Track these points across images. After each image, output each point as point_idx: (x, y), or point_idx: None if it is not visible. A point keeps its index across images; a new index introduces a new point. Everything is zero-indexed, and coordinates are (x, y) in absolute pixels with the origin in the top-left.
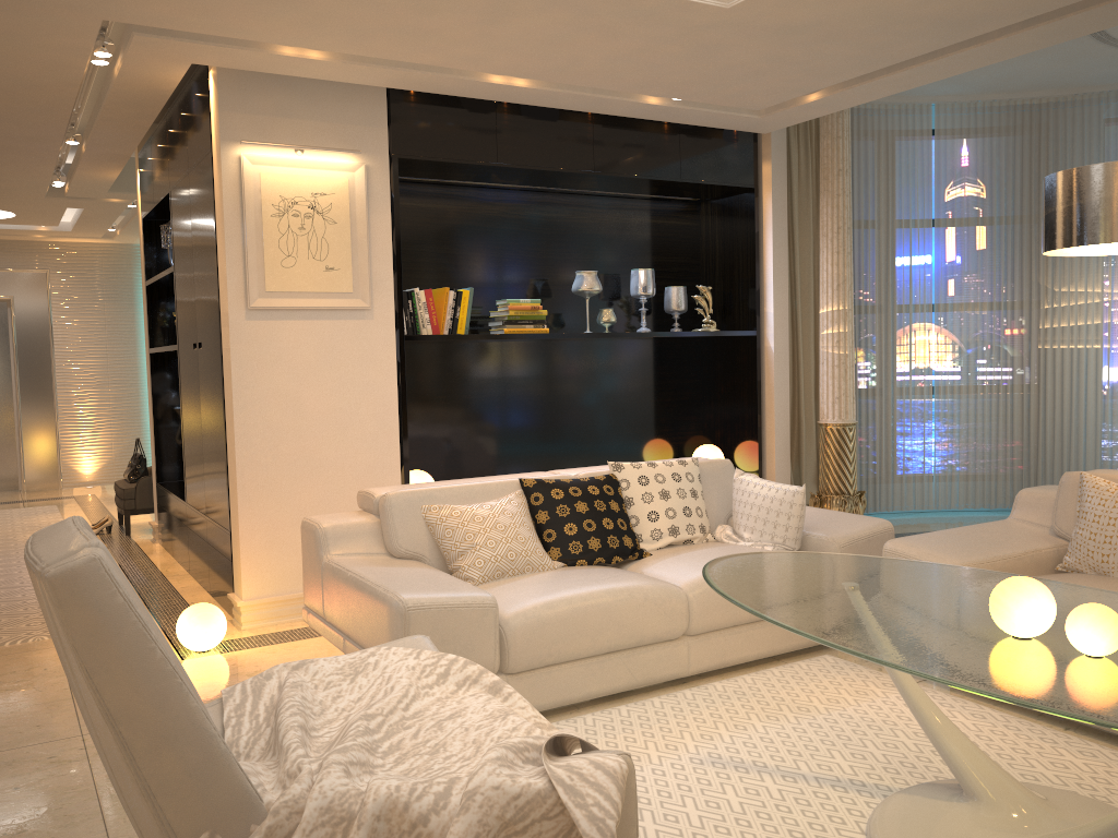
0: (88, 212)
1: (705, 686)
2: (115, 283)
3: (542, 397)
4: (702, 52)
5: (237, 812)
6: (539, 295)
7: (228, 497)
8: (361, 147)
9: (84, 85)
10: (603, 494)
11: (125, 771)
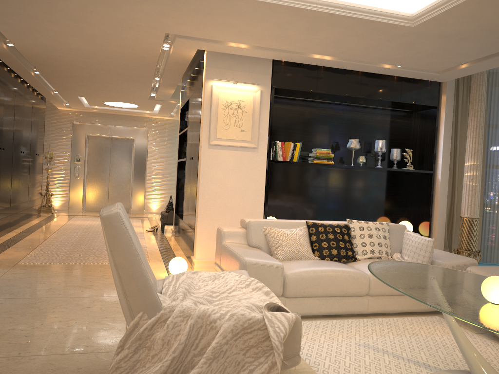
0: (163, 106)
1: (374, 319)
2: (172, 135)
3: (330, 192)
4: (405, 45)
5: (152, 307)
6: (333, 148)
7: (195, 218)
8: (260, 83)
9: (161, 57)
10: (341, 232)
11: (119, 286)
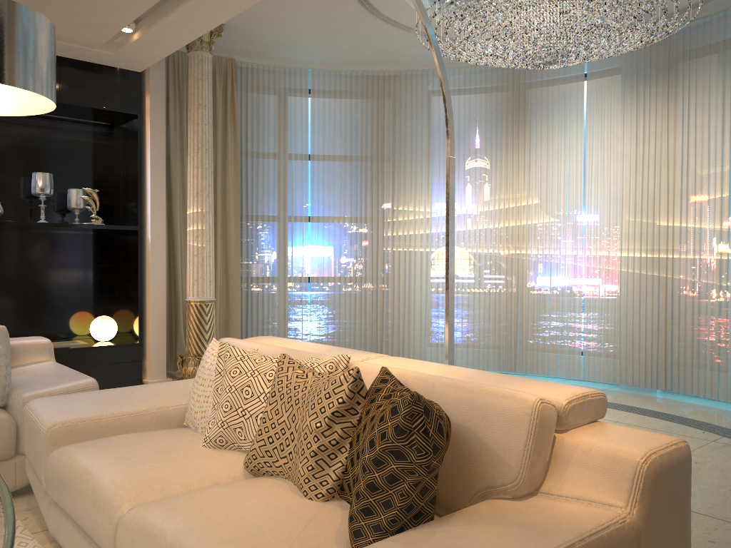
0: None
1: None
2: None
3: None
4: None
5: None
6: None
7: None
8: None
9: None
10: None
11: None
